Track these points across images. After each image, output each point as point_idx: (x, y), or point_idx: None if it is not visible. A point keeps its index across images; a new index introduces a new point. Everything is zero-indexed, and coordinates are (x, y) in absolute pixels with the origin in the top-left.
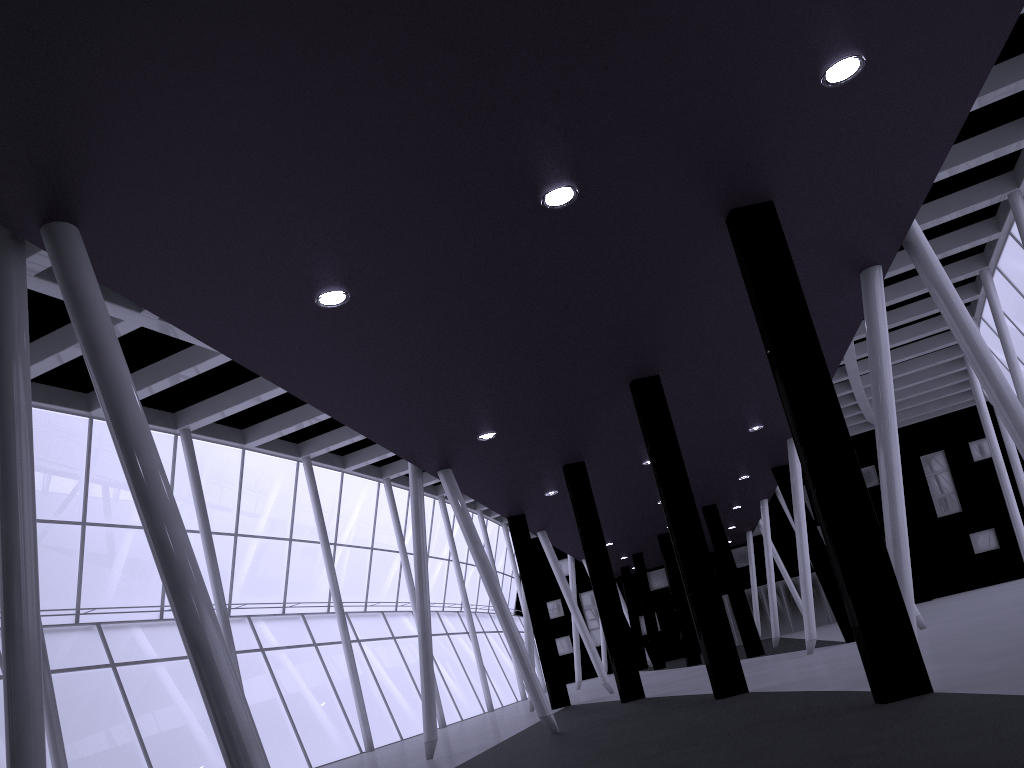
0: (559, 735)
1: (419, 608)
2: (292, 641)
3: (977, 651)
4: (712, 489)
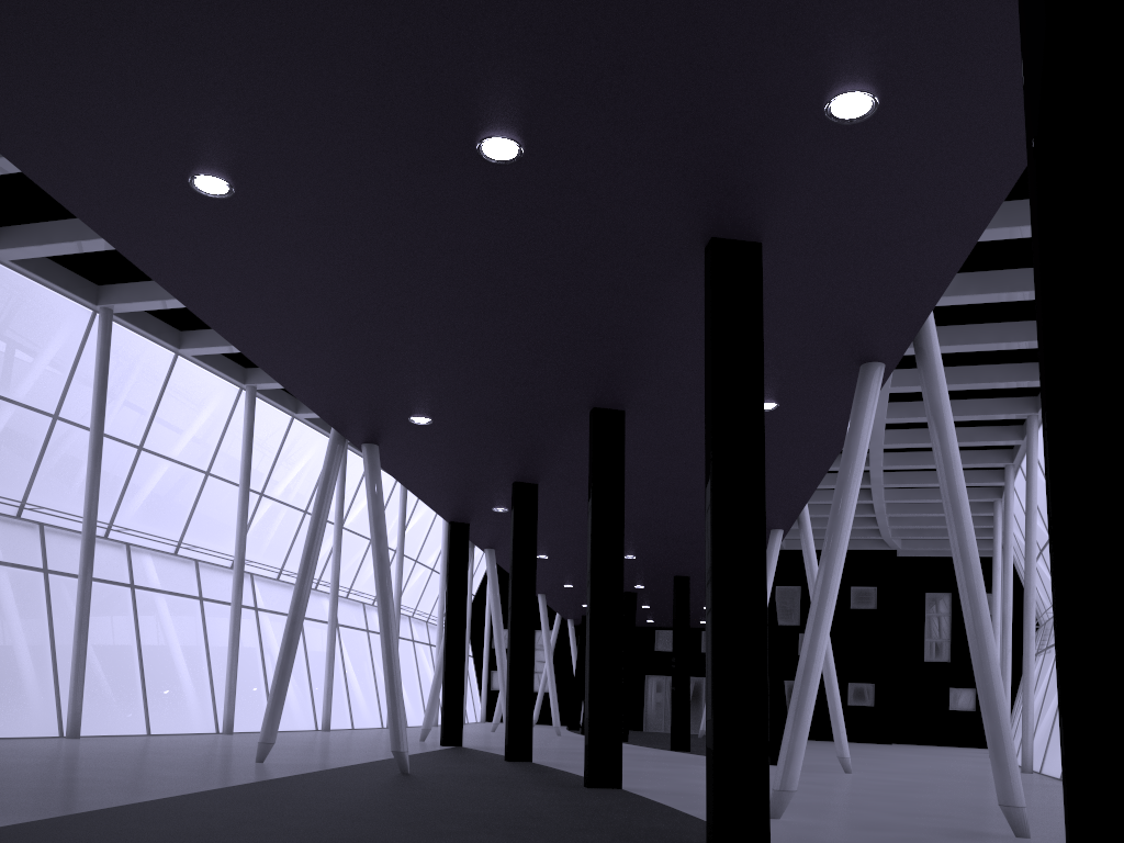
0: (403, 777)
1: (296, 591)
2: (183, 587)
3: (862, 815)
4: (686, 559)
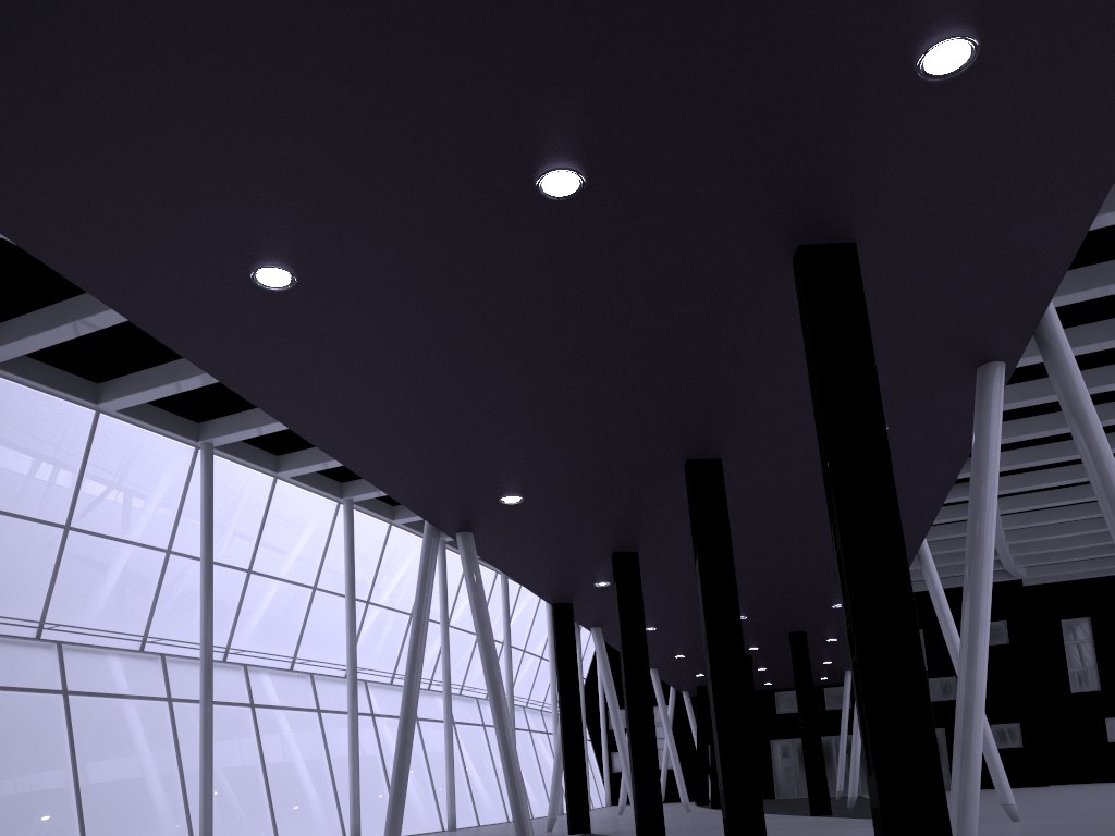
0: None
1: (406, 689)
2: (301, 702)
3: None
4: (800, 613)
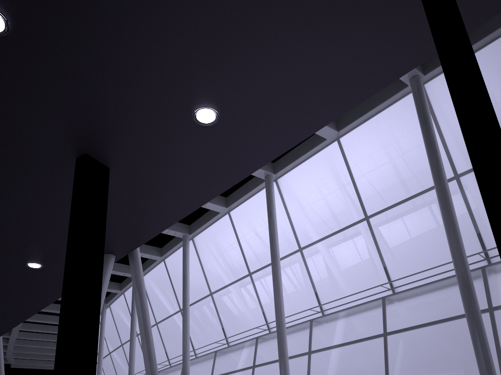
0: None
1: None
2: None
3: None
4: None
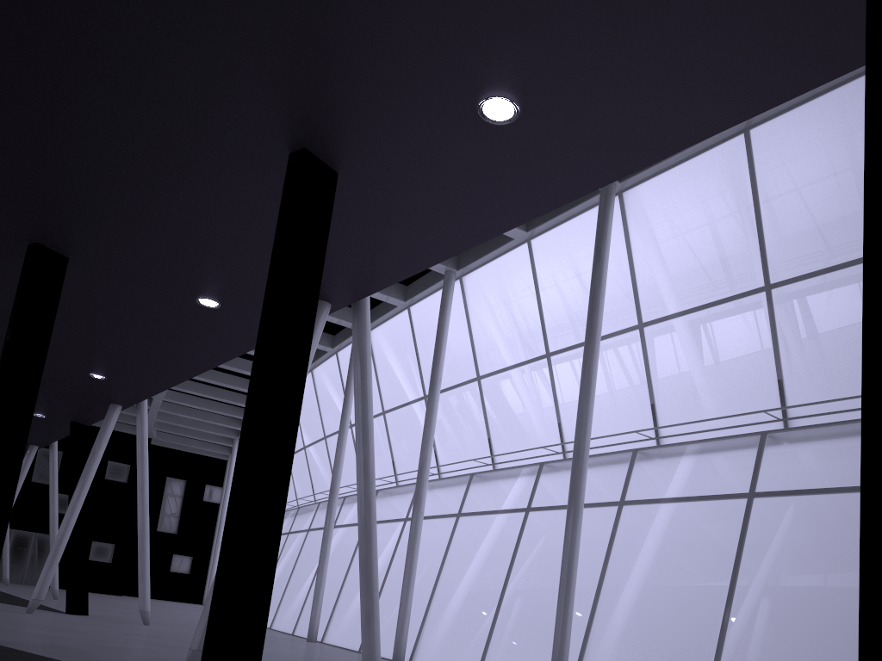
0: None
1: None
2: None
3: None
4: None
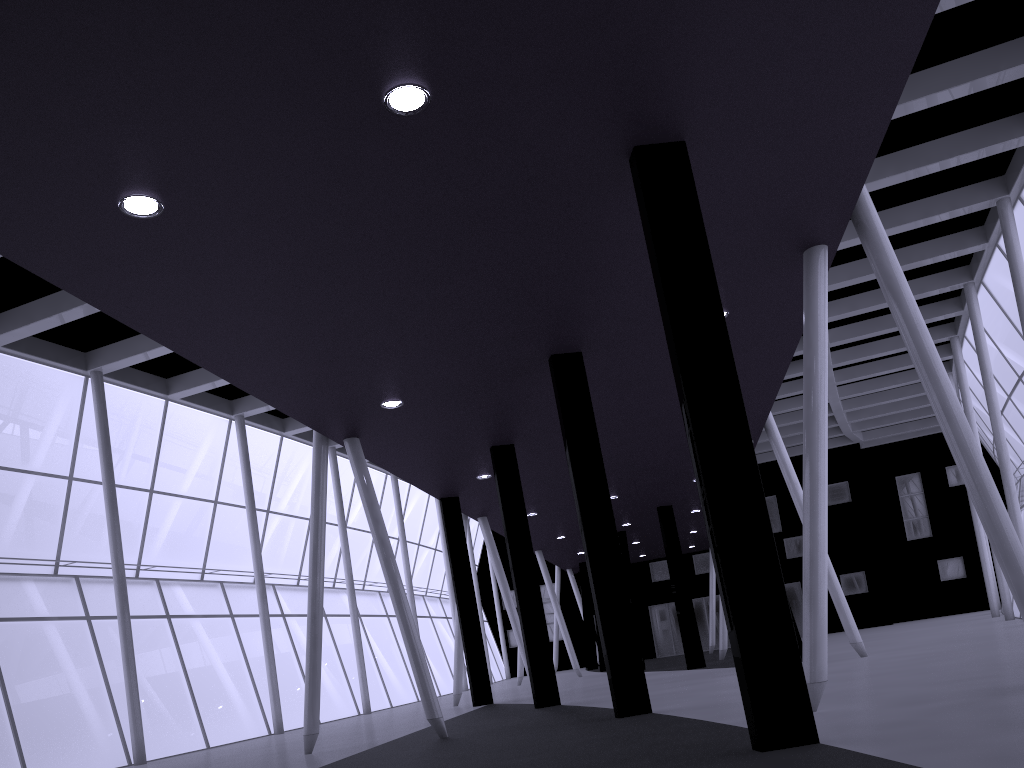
0: (442, 742)
1: (311, 588)
2: (215, 609)
3: (896, 692)
4: (665, 489)
